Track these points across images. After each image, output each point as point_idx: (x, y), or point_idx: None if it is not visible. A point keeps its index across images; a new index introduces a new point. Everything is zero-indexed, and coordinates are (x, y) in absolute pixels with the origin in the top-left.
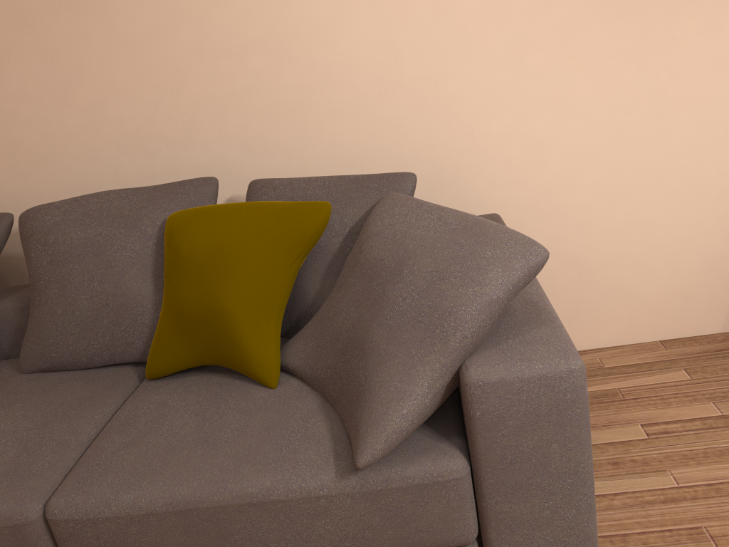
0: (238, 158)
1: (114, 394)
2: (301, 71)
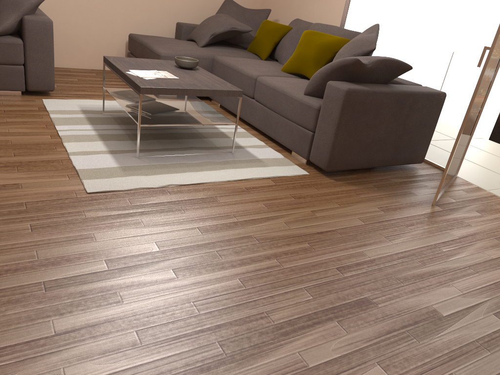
0: None
1: None
2: None
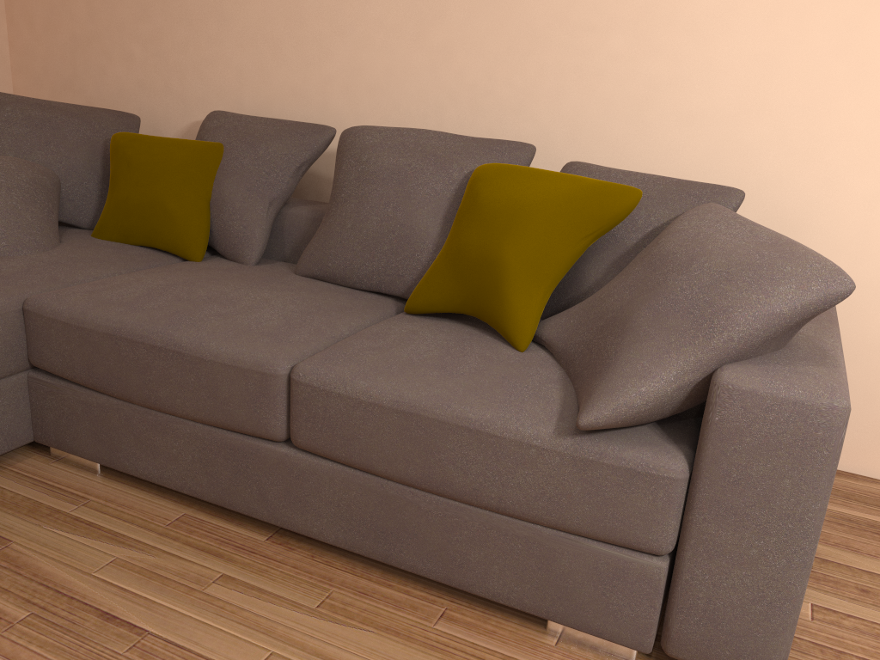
0: (563, 140)
1: (372, 314)
2: (661, 65)
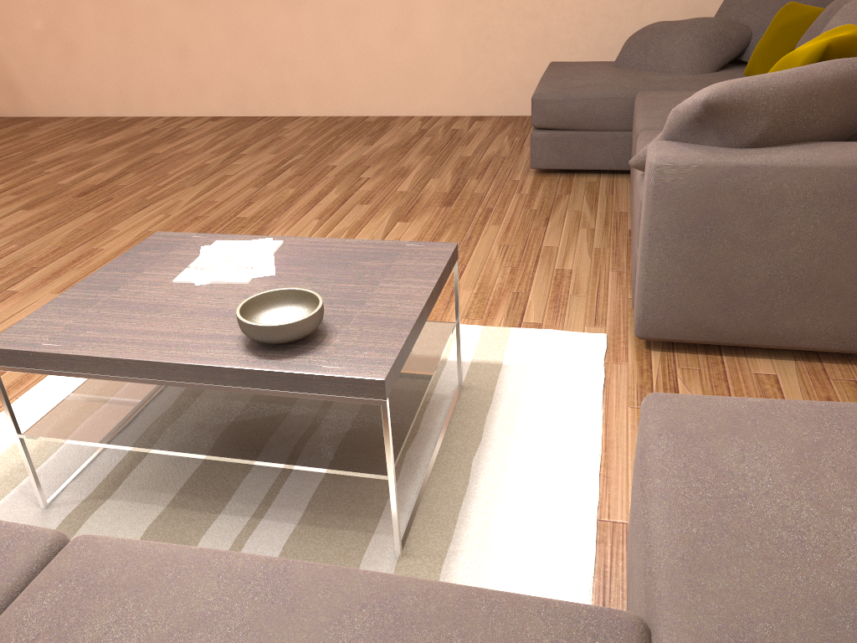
0: None
1: None
2: None
